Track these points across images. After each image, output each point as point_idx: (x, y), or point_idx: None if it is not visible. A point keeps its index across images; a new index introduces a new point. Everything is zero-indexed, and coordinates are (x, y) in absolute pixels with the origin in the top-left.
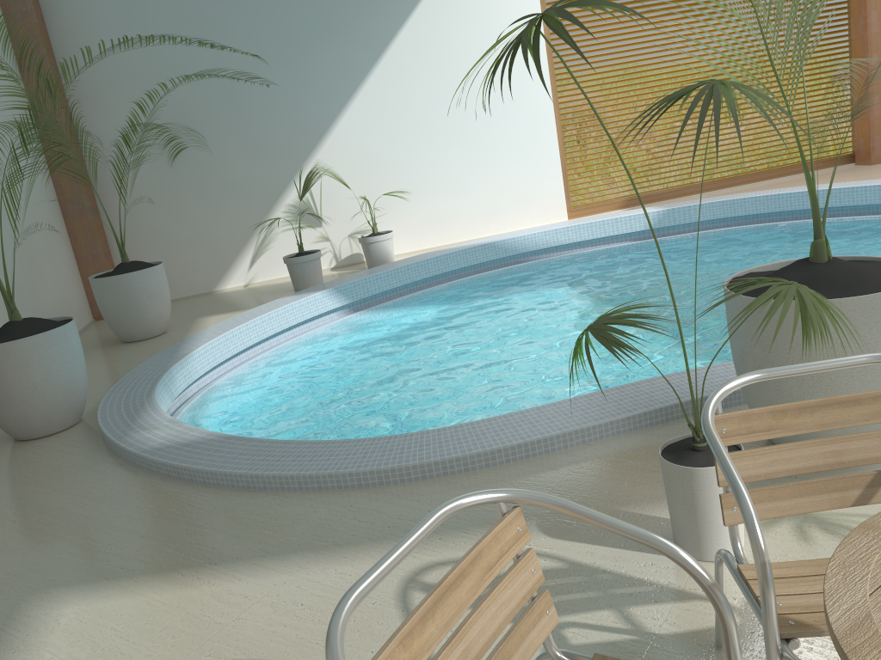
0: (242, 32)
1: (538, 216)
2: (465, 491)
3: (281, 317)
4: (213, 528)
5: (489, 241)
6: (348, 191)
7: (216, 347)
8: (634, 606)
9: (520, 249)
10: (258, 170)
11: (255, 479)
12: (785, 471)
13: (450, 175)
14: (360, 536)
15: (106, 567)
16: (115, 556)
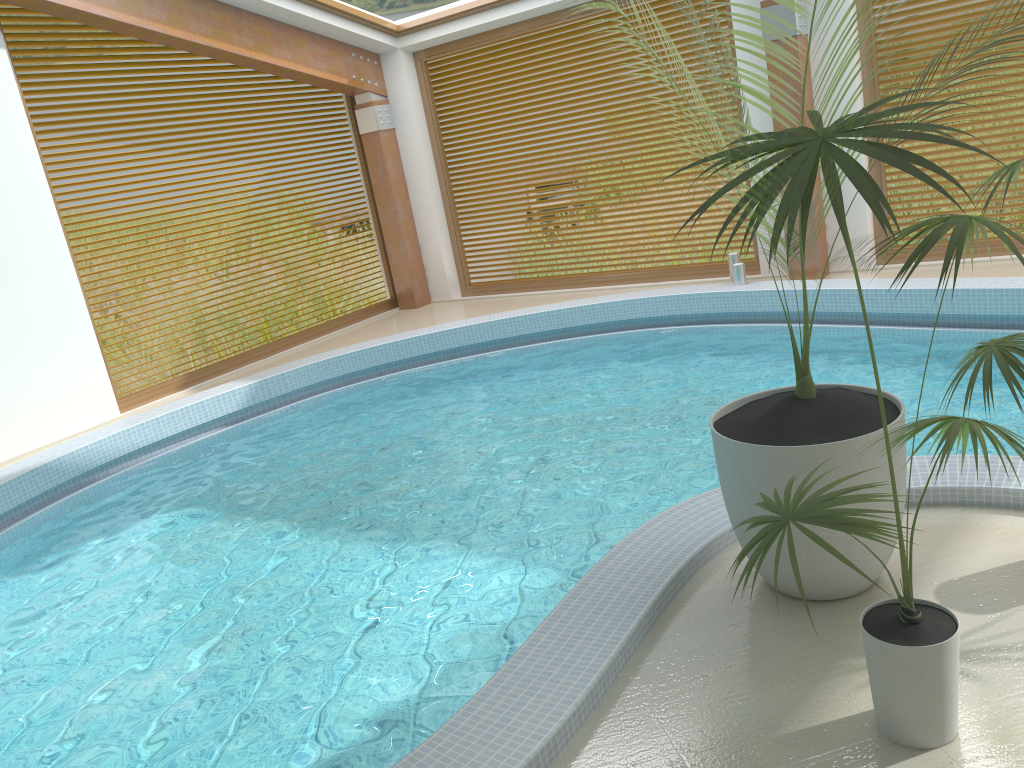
0: None
1: (79, 416)
2: None
3: None
4: None
5: (39, 464)
6: None
7: None
8: None
9: (84, 466)
10: None
11: None
12: None
13: None
14: None
15: None
16: None
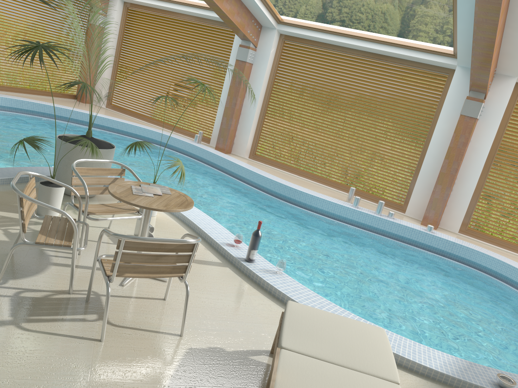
0: None
1: None
2: None
3: None
4: None
5: None
6: None
7: None
8: (29, 225)
9: None
10: None
11: None
12: (87, 183)
13: None
14: None
15: None
16: None
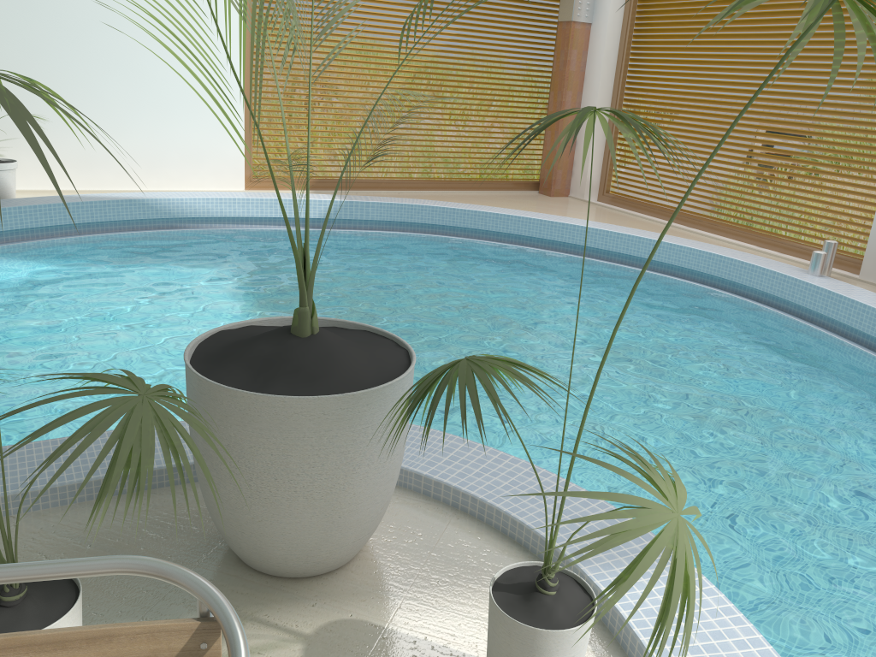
0: None
1: (210, 179)
2: None
3: None
4: None
5: (138, 198)
6: None
7: None
8: None
9: (175, 213)
10: None
11: None
12: None
13: (108, 111)
14: None
15: None
16: None
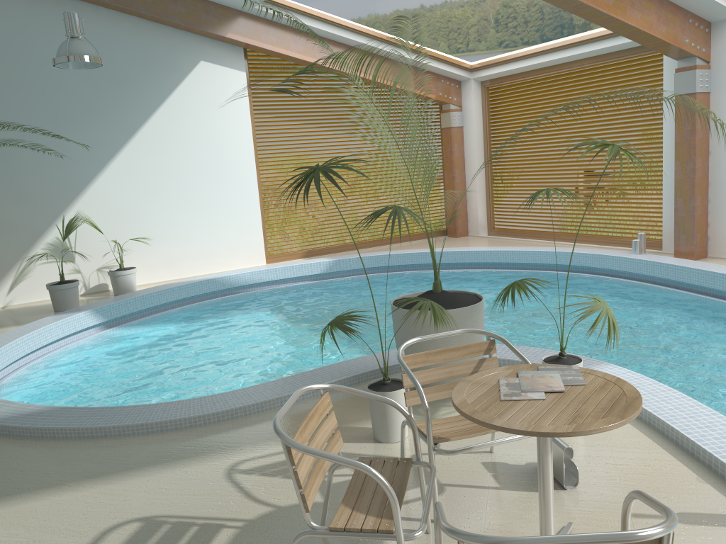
0: (18, 107)
1: (245, 260)
2: (248, 425)
3: (53, 331)
4: (78, 461)
5: (212, 277)
6: (99, 235)
7: (4, 353)
8: None
9: (234, 284)
10: (23, 214)
11: (98, 430)
12: (430, 380)
13: (181, 228)
14: (188, 453)
15: (3, 489)
16: (7, 483)
